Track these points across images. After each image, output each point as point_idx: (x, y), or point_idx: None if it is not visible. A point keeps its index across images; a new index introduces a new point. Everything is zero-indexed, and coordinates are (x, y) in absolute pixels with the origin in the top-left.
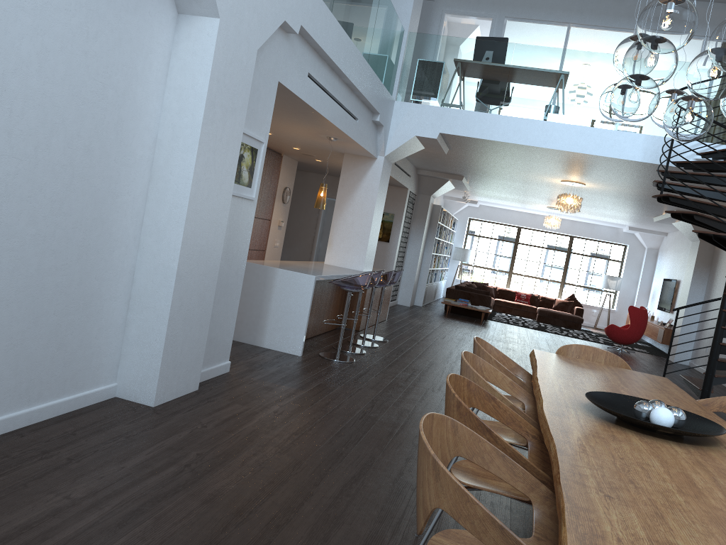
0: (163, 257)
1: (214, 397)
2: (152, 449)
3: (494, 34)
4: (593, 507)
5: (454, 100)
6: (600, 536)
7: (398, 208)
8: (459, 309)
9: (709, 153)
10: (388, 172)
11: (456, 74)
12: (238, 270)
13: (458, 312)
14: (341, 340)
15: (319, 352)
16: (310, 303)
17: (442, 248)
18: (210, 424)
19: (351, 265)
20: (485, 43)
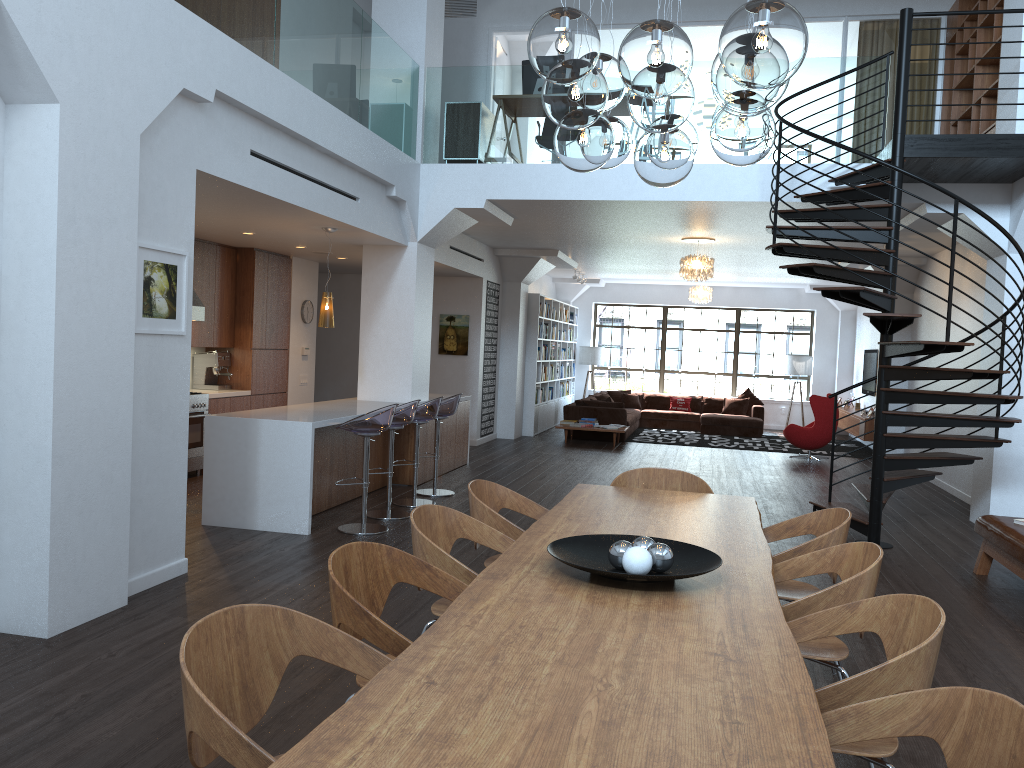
0: (32, 434)
1: (147, 611)
2: (18, 698)
3: None
4: (386, 701)
5: (499, 152)
6: (346, 739)
7: (473, 306)
8: (584, 432)
9: (842, 178)
10: (430, 261)
11: (497, 116)
12: (176, 432)
13: (584, 437)
14: (365, 505)
15: (340, 525)
16: (312, 460)
17: (555, 351)
18: (123, 650)
19: (394, 397)
20: (530, 69)
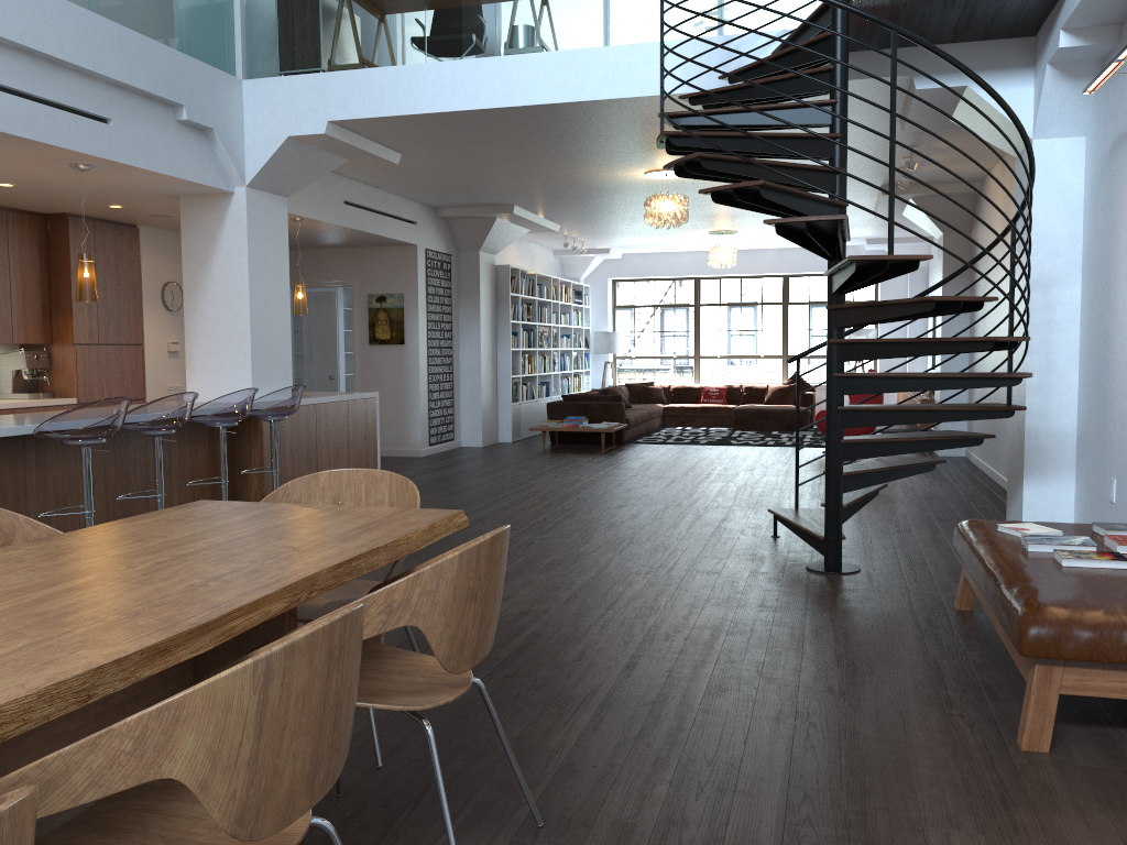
0: None
1: None
2: None
3: None
4: None
5: (342, 56)
6: None
7: (407, 282)
8: (573, 434)
9: (786, 45)
10: (279, 214)
11: (336, 6)
12: None
13: (573, 440)
14: None
15: None
16: None
17: (550, 338)
18: None
19: None
20: None
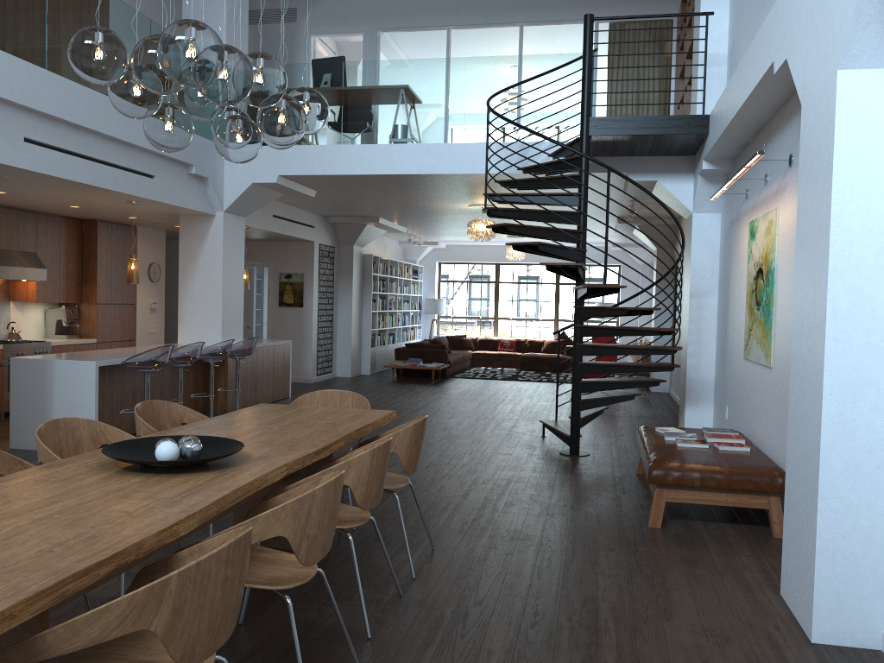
0: None
1: None
2: None
3: (368, 50)
4: None
5: None
6: None
7: (306, 265)
8: (412, 370)
9: (556, 153)
10: (240, 228)
11: None
12: None
13: (412, 374)
14: None
15: None
16: (96, 393)
17: (396, 303)
18: None
19: (207, 342)
20: (311, 67)
